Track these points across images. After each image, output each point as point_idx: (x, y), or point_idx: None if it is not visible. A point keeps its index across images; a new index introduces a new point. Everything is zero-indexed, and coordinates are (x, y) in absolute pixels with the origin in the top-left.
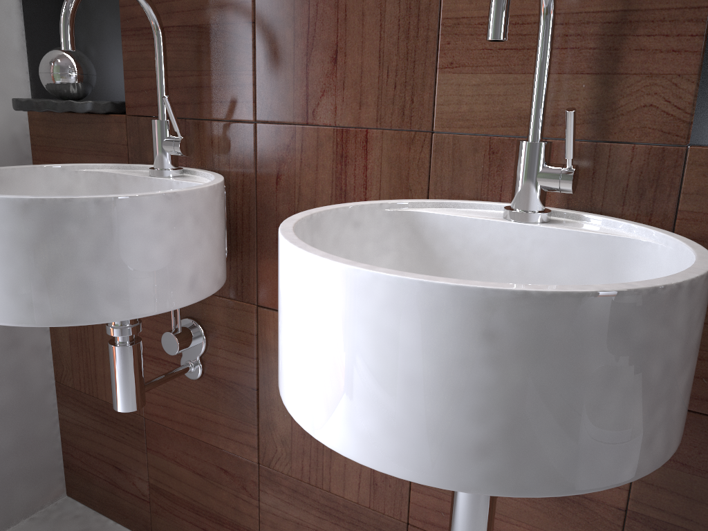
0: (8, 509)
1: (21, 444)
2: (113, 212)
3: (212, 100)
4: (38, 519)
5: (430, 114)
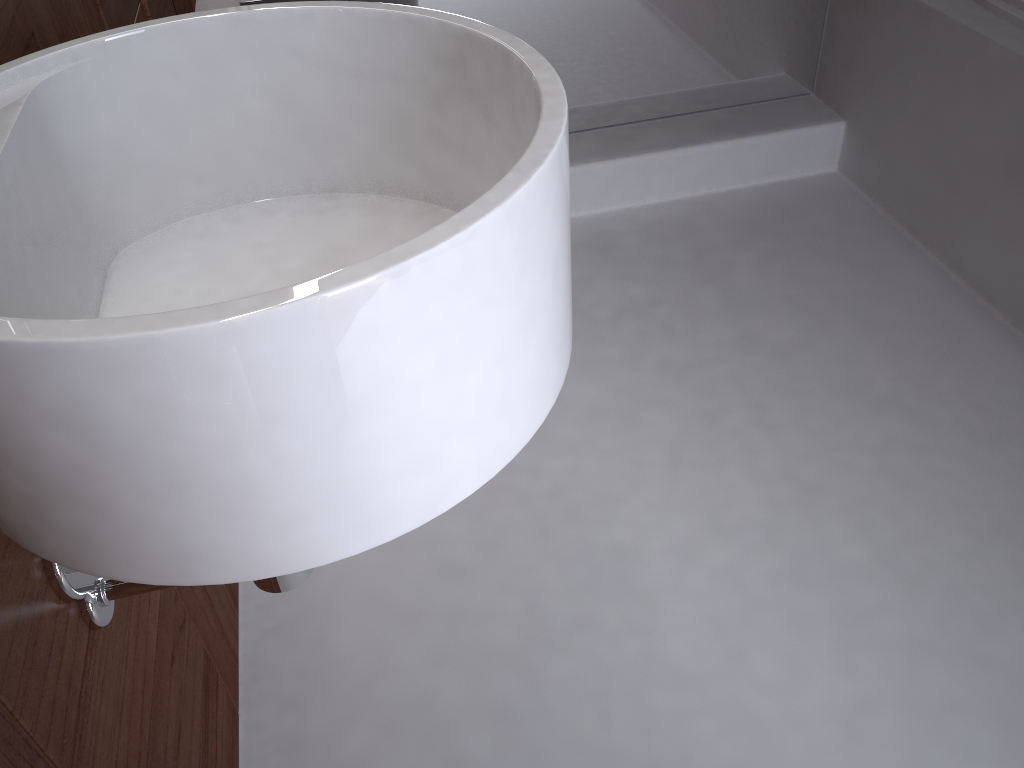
0: None
1: None
2: None
3: None
4: None
5: None
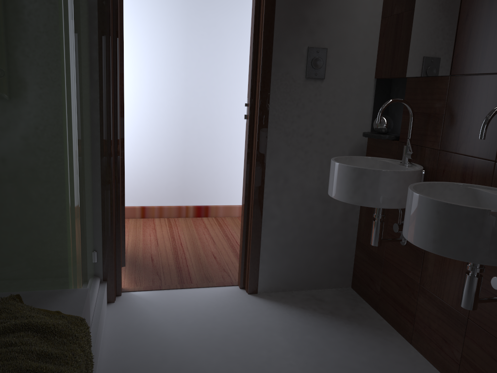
0: (330, 281)
1: (339, 258)
2: (377, 174)
3: (427, 140)
4: (339, 290)
5: (495, 155)
